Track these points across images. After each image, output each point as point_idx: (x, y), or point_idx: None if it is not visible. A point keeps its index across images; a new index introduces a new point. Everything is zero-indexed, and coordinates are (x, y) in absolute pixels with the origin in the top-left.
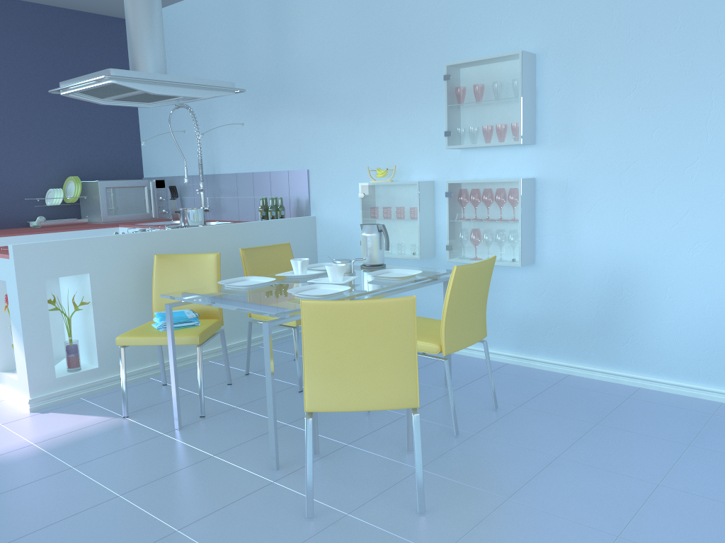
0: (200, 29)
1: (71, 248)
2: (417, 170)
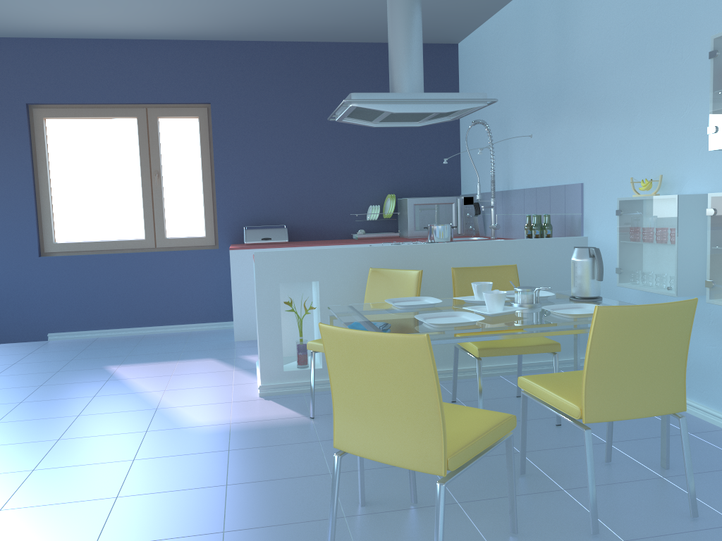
0: (503, 42)
1: (304, 257)
2: (690, 180)
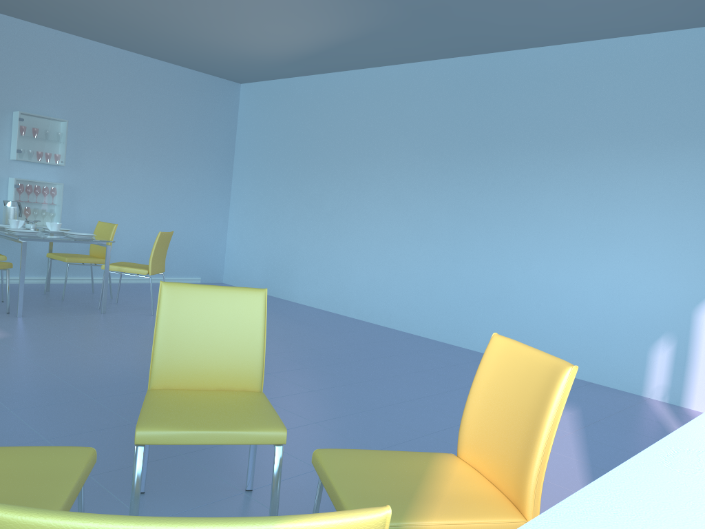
0: None
1: None
2: None
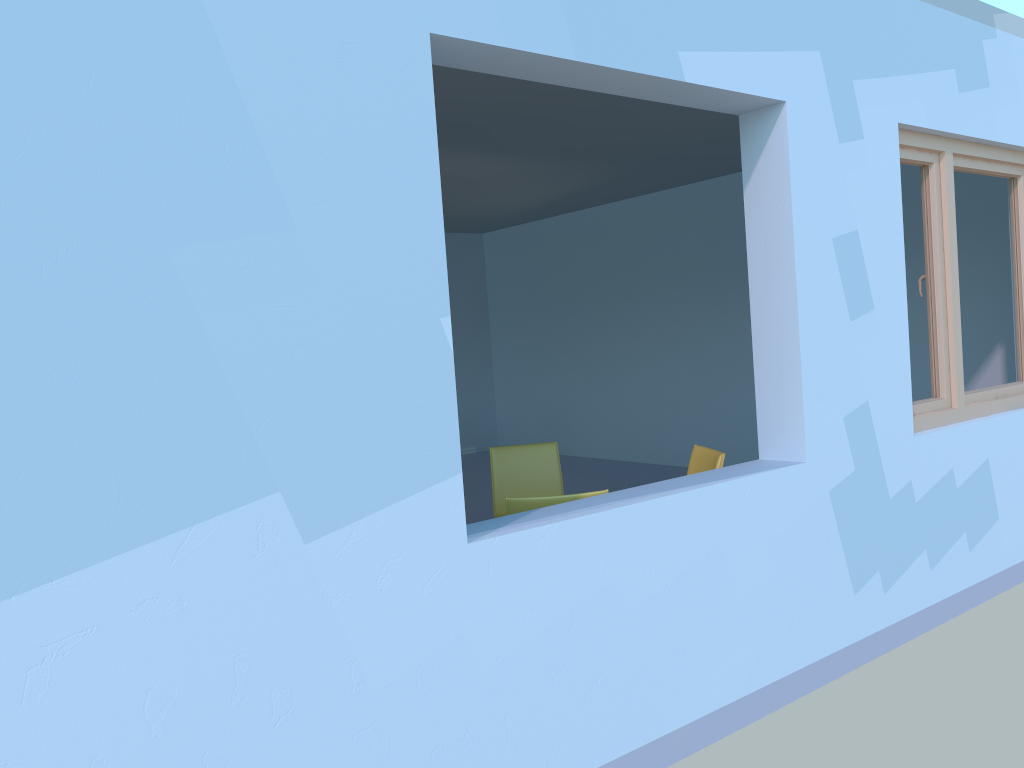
0: None
1: None
2: None
